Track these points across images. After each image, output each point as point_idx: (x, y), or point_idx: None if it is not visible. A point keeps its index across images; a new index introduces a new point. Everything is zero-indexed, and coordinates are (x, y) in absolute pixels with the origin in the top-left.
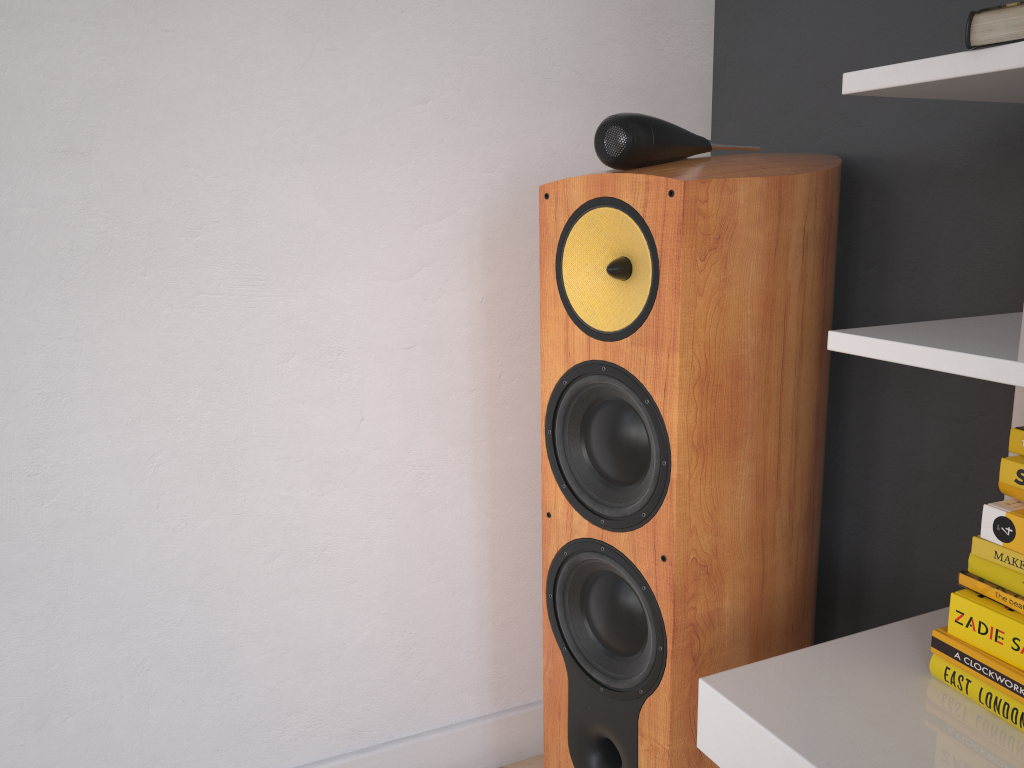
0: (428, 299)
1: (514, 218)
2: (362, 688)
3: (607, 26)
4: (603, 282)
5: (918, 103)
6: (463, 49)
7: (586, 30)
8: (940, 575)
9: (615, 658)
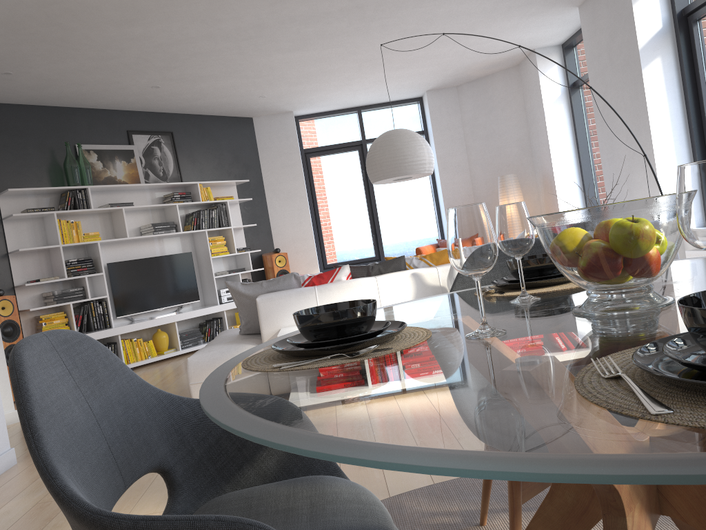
0: None
1: None
2: None
3: None
4: (1, 310)
5: None
6: None
7: None
8: None
9: None
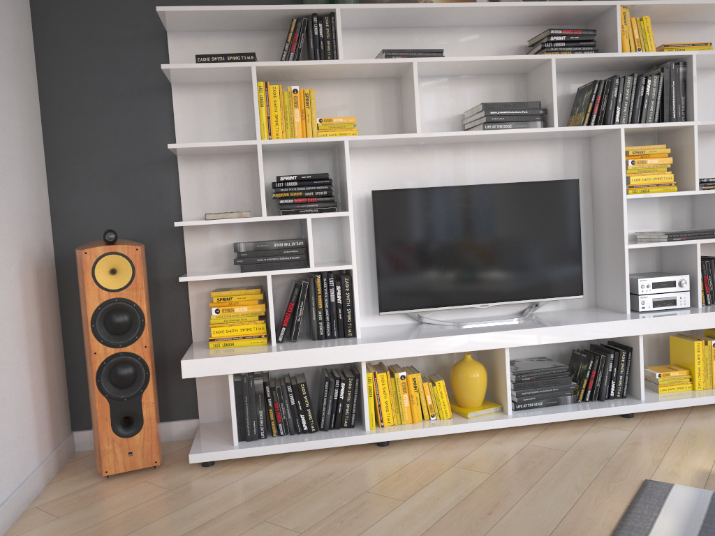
0: (13, 296)
1: (24, 264)
2: (15, 459)
3: (32, 196)
4: (107, 276)
5: (144, 225)
6: (11, 204)
7: (29, 197)
8: (174, 346)
9: (125, 389)
